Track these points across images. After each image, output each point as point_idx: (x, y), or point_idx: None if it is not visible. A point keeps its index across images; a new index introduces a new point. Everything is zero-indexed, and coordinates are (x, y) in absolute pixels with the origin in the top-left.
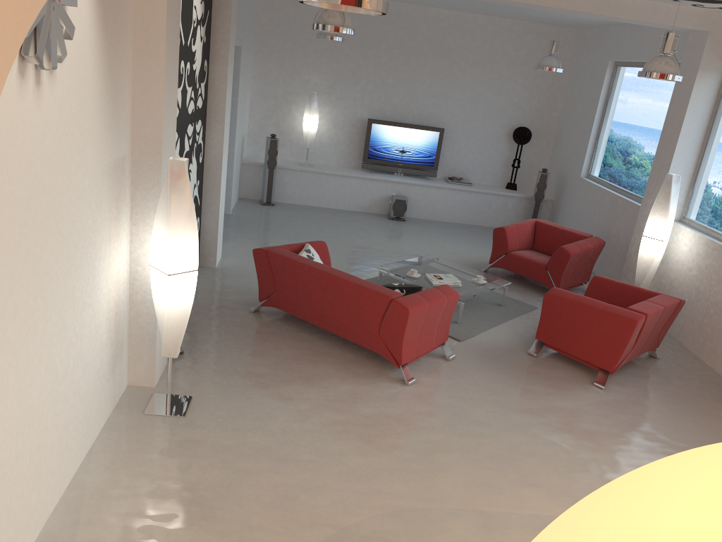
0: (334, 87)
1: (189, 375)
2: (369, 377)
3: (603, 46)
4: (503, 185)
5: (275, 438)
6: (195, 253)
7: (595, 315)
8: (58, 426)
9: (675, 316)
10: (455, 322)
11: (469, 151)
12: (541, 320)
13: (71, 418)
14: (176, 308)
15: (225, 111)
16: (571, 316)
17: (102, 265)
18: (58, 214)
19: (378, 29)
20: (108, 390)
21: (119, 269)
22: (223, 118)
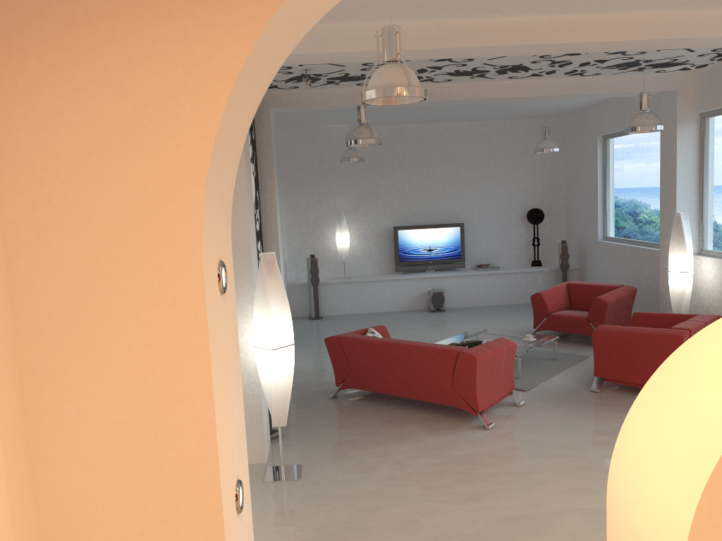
0: (358, 206)
1: (292, 450)
2: (452, 429)
3: (589, 125)
4: (528, 264)
5: (384, 483)
6: (290, 329)
7: (643, 339)
8: None
9: None
10: (517, 378)
11: (490, 239)
12: (596, 357)
13: None
14: (281, 379)
15: (278, 231)
16: (622, 346)
17: None
18: None
19: (388, 149)
20: None
21: None
22: (277, 237)
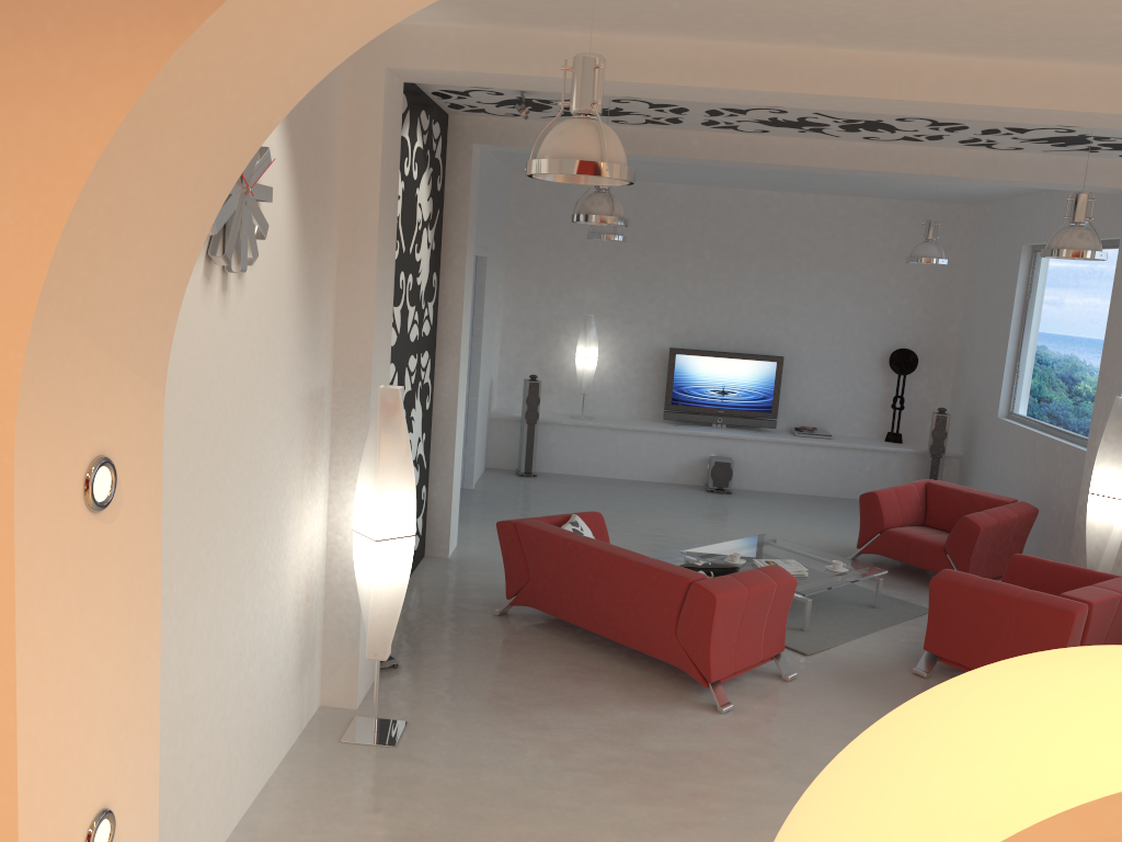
0: (619, 307)
1: (404, 694)
2: (664, 702)
3: (1013, 226)
4: (882, 436)
5: (521, 777)
6: (412, 511)
7: (1010, 606)
8: (227, 735)
9: None
10: (801, 630)
11: (824, 388)
12: (930, 620)
13: (244, 729)
14: (386, 587)
15: (462, 339)
16: (974, 611)
17: (291, 525)
18: (240, 449)
19: (678, 223)
20: (294, 705)
21: (313, 537)
22: (459, 349)
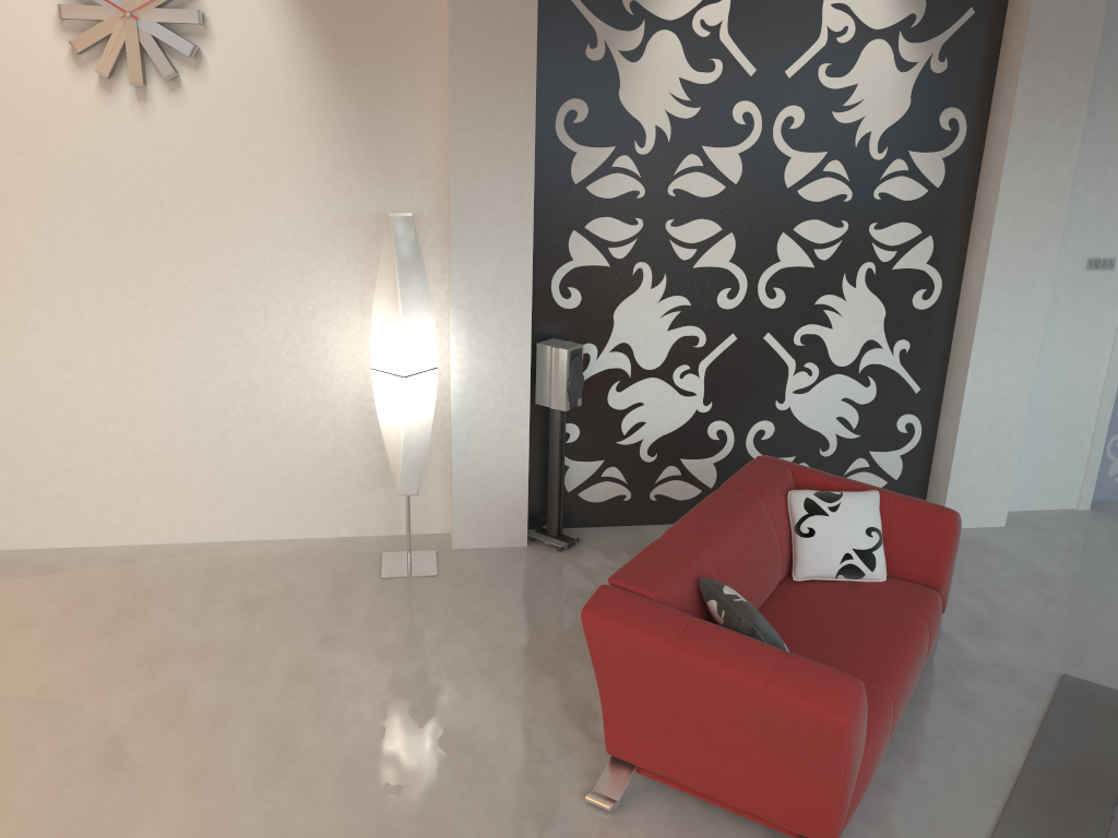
0: None
1: (499, 565)
2: (592, 741)
3: None
4: None
5: (339, 651)
6: (399, 350)
7: None
8: (205, 461)
9: None
10: None
11: None
12: None
13: (241, 471)
14: (386, 420)
15: (1000, 214)
16: None
17: (337, 332)
18: (197, 237)
19: None
20: (369, 501)
21: None
22: (990, 228)
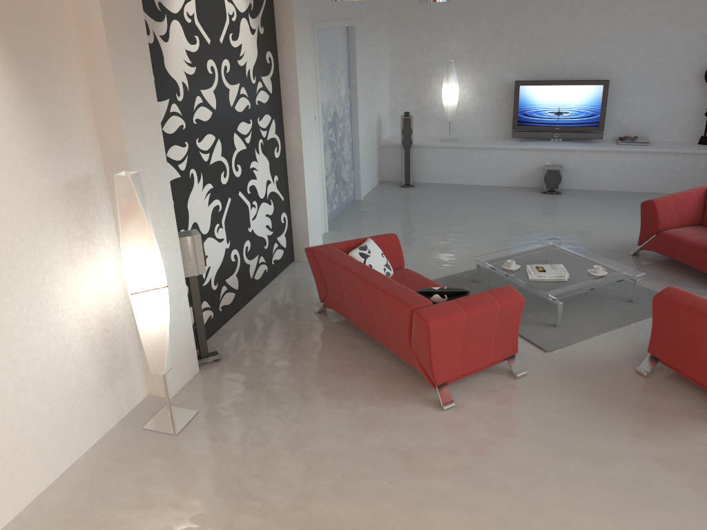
0: (476, 51)
1: (211, 385)
2: (402, 397)
3: None
4: (697, 139)
5: (251, 468)
6: (159, 269)
7: None
8: None
9: None
10: (553, 326)
11: (646, 103)
12: (653, 329)
13: (23, 440)
14: (150, 325)
15: (300, 101)
16: (688, 327)
17: (60, 287)
18: None
19: None
20: (104, 404)
21: (102, 287)
22: (298, 109)
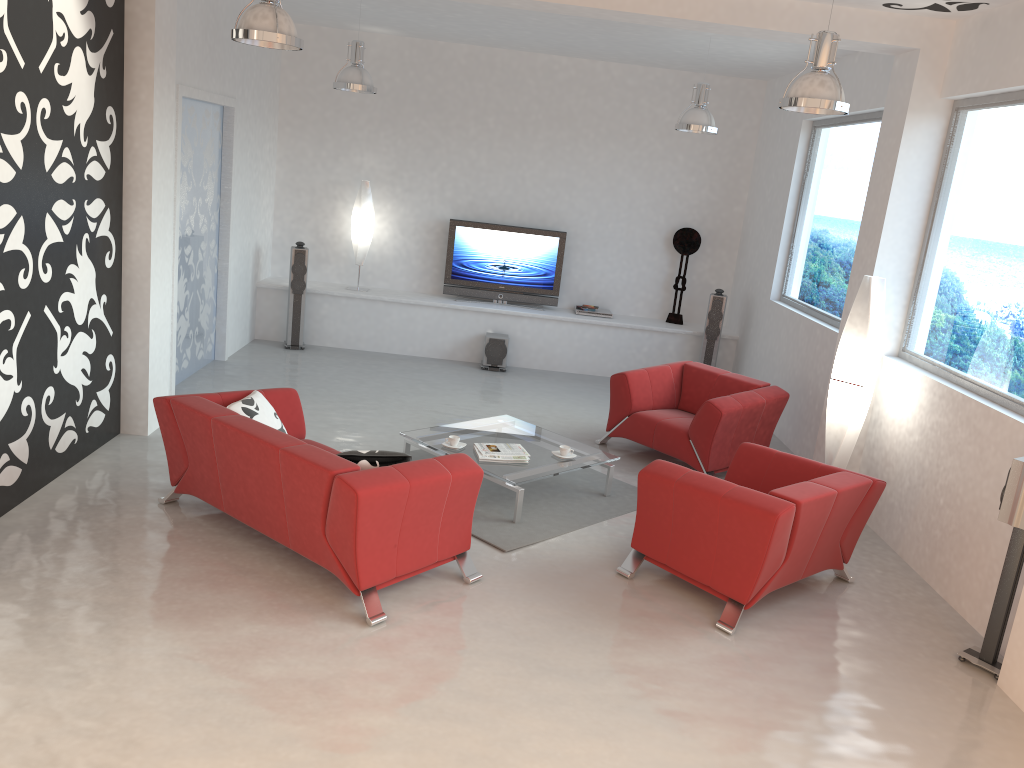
0: (400, 174)
1: None
2: (307, 612)
3: None
4: (664, 317)
5: (60, 722)
6: None
7: (714, 504)
8: None
9: (871, 509)
10: (511, 522)
11: (608, 266)
12: (639, 516)
13: None
14: None
15: (153, 189)
16: (680, 507)
17: None
18: None
19: (462, 87)
20: None
21: None
22: (150, 200)
